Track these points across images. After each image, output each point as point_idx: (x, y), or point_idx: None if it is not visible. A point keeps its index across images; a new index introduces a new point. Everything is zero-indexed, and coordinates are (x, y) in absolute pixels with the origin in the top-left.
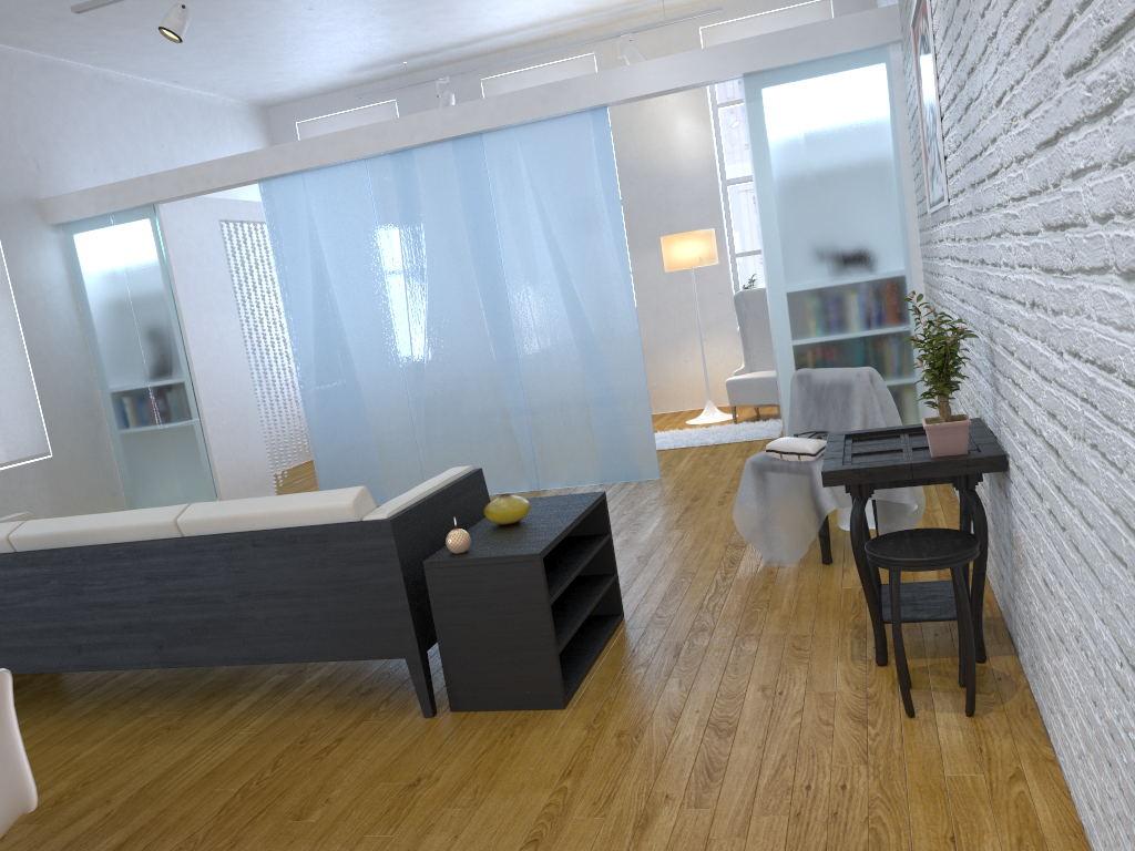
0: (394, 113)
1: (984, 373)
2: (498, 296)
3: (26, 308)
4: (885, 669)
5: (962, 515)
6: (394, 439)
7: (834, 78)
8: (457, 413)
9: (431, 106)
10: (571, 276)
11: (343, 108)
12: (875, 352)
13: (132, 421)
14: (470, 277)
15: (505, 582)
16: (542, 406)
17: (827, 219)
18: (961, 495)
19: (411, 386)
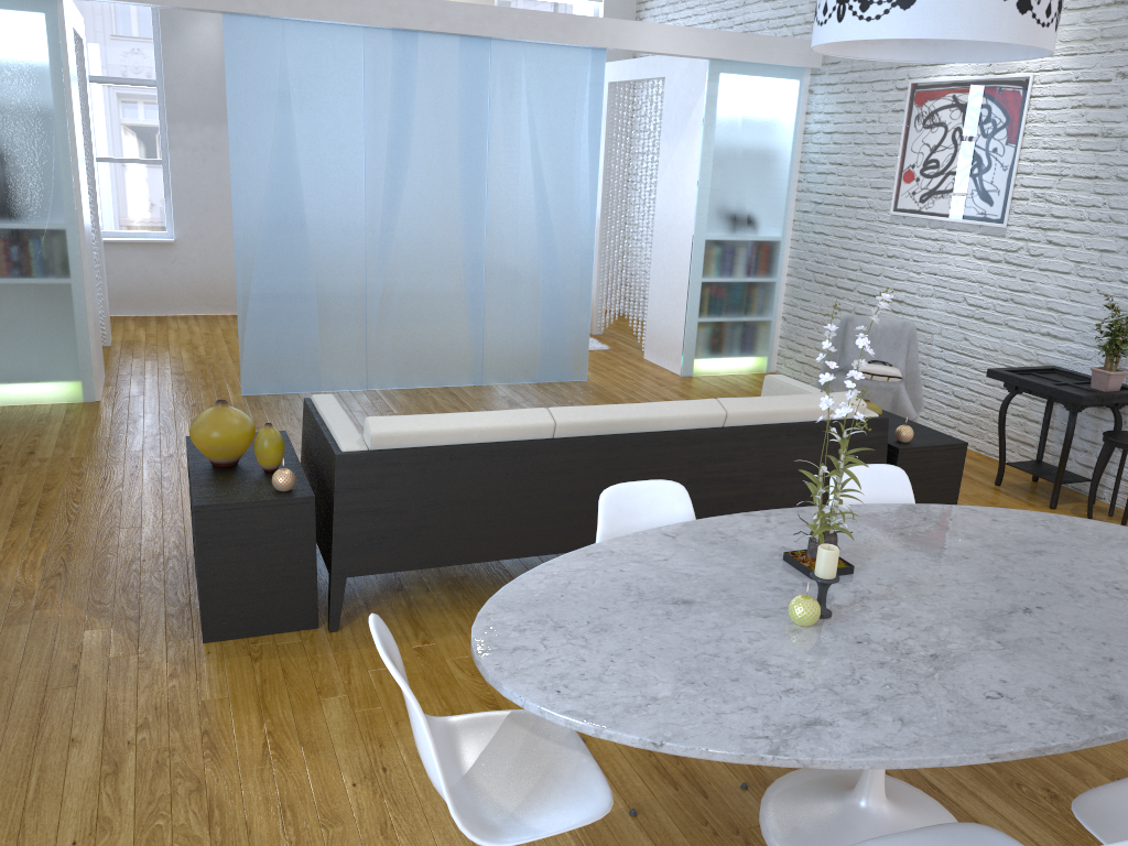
0: None
1: (1089, 342)
2: (477, 199)
3: None
4: (1059, 511)
5: (1046, 422)
6: (341, 325)
7: (768, 81)
8: (415, 306)
9: None
10: (547, 193)
11: None
12: (753, 295)
13: None
14: (453, 175)
15: (943, 462)
16: (499, 308)
17: (743, 189)
18: (1048, 411)
19: (372, 273)
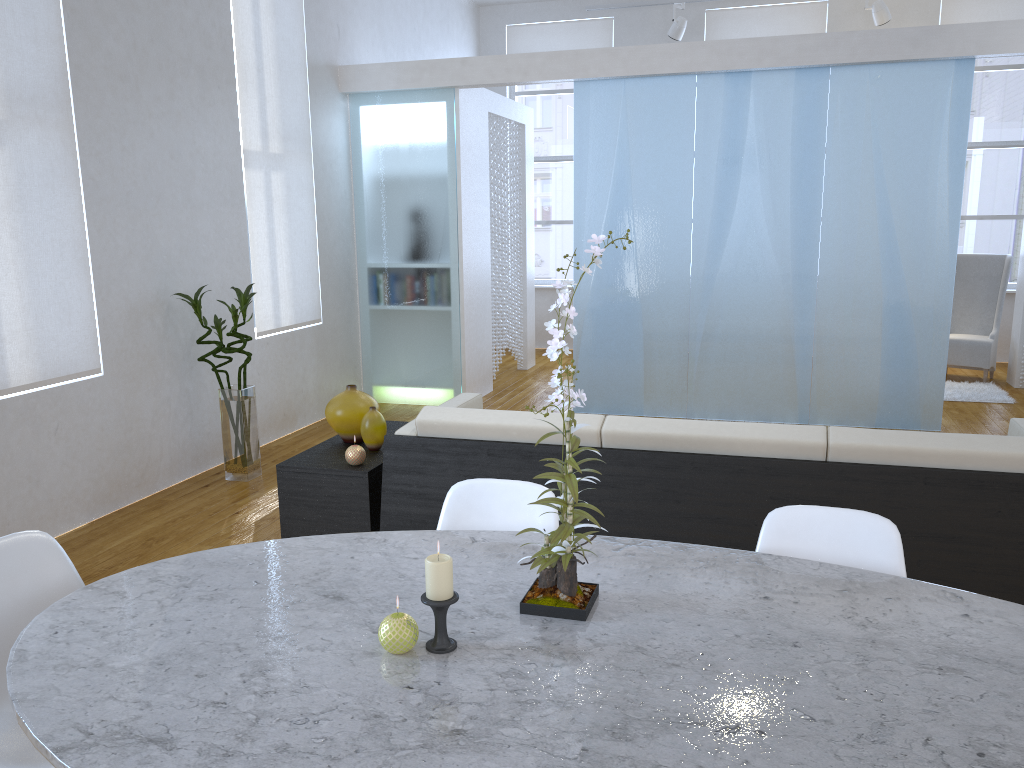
0: (609, 30)
1: None
2: (809, 230)
3: (319, 173)
4: None
5: None
6: (664, 354)
7: None
8: (737, 339)
9: (649, 29)
10: (893, 222)
11: (557, 17)
12: None
13: (386, 299)
14: (783, 208)
15: None
16: (831, 344)
17: None
18: None
19: (695, 305)
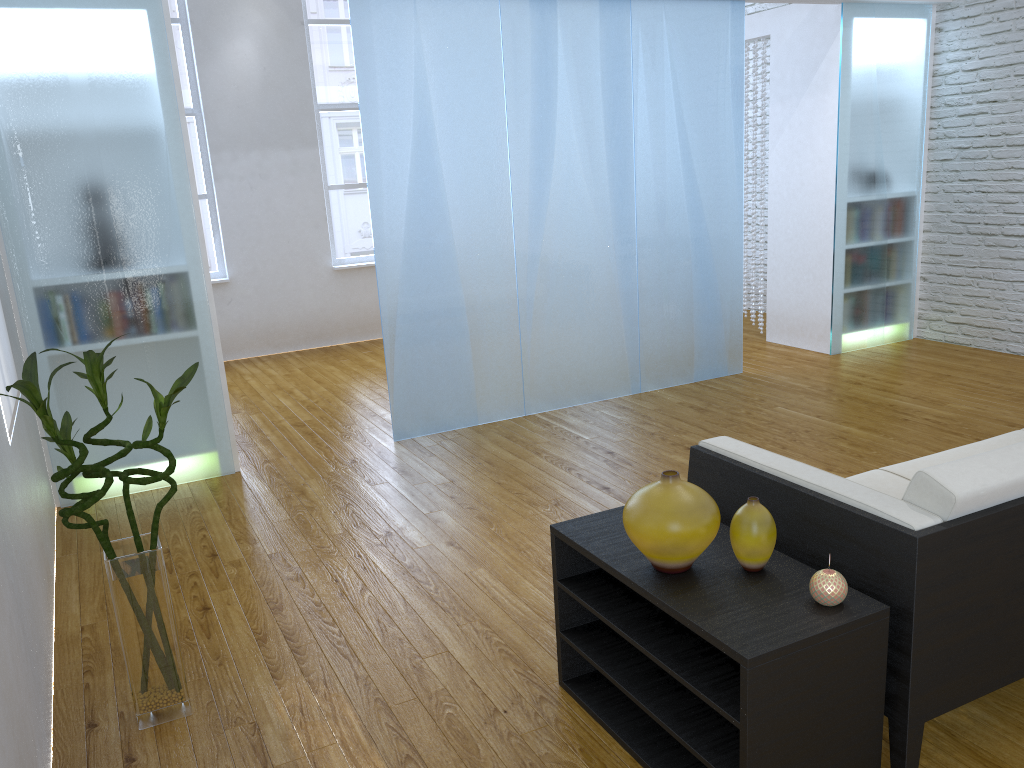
0: None
1: None
2: (625, 183)
3: None
4: None
5: None
6: (495, 345)
7: (899, 22)
8: (569, 313)
9: None
10: (694, 169)
11: None
12: (893, 257)
13: (80, 334)
14: (600, 159)
15: None
16: (653, 303)
17: (880, 142)
18: None
19: (523, 281)
